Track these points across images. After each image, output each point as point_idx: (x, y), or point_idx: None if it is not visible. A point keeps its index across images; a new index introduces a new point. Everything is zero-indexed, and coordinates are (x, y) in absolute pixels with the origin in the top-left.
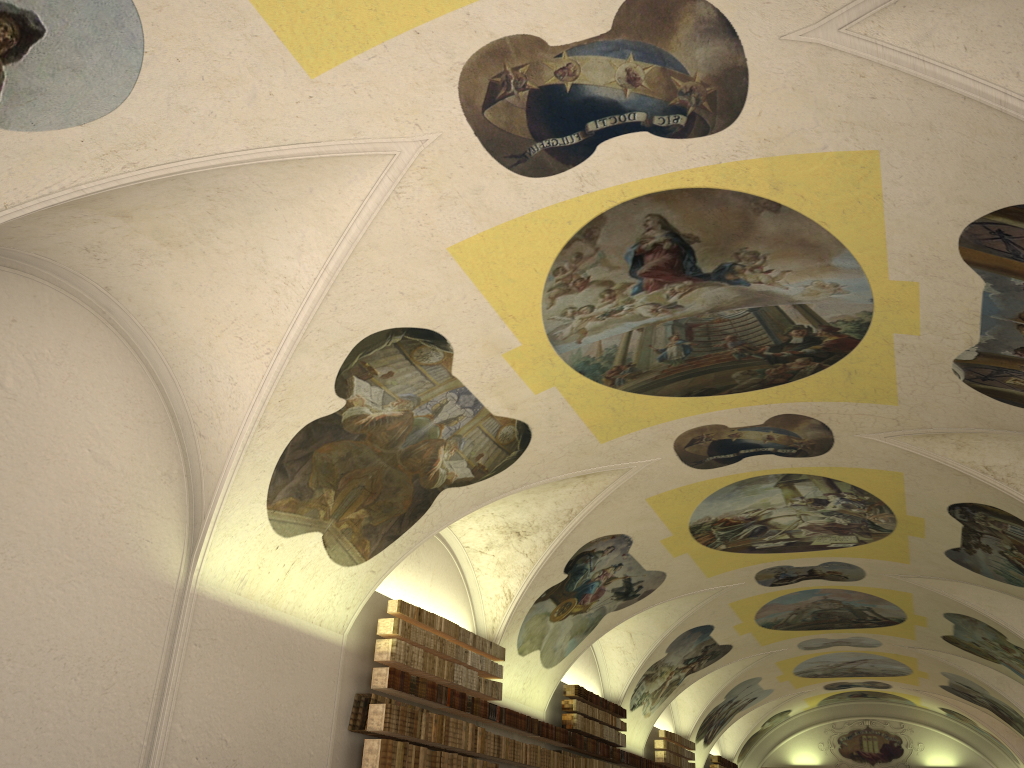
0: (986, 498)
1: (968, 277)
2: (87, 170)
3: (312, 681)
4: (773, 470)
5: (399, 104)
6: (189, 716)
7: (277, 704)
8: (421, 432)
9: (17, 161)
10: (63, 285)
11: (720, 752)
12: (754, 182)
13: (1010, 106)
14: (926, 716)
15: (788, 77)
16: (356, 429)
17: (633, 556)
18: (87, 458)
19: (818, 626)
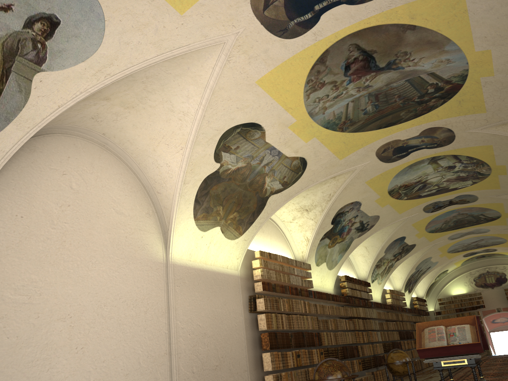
0: None
1: None
2: (90, 82)
3: (229, 293)
4: (426, 156)
5: (223, 18)
6: (182, 317)
7: (217, 306)
8: (256, 171)
9: (59, 84)
10: (84, 136)
11: (416, 295)
12: (401, 17)
13: None
14: None
15: None
16: (226, 176)
17: (362, 210)
18: (113, 213)
19: (457, 227)
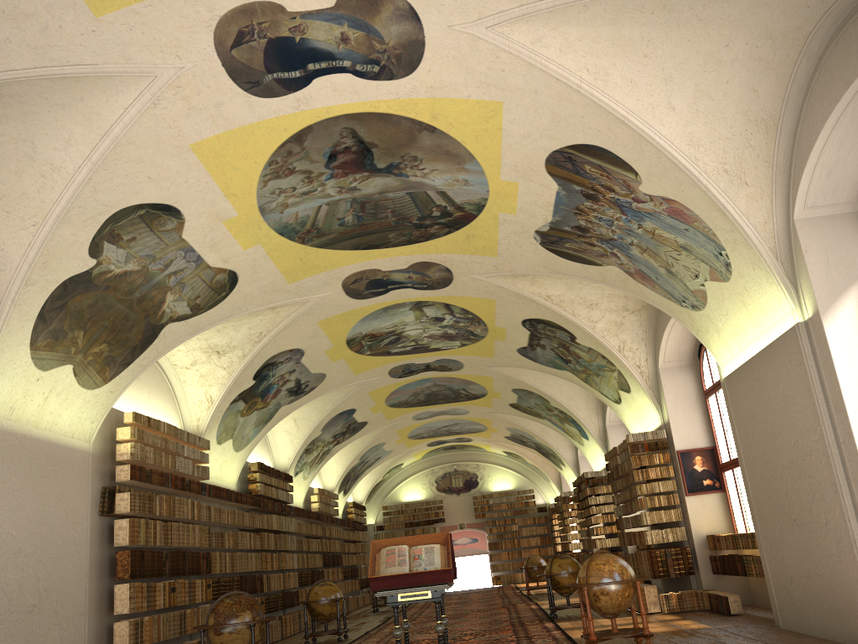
0: (546, 315)
1: (549, 182)
2: None
3: (70, 481)
4: (410, 299)
5: (165, 40)
6: None
7: (47, 502)
8: (154, 282)
9: None
10: None
11: (353, 499)
12: (420, 112)
13: (582, 88)
14: (494, 458)
15: (451, 51)
16: (103, 282)
17: (304, 364)
18: None
19: (428, 403)
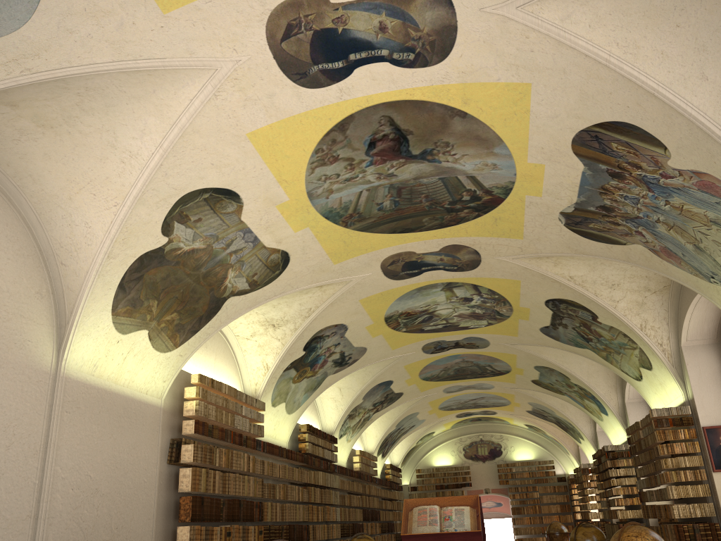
0: (568, 295)
1: (574, 163)
2: None
3: (143, 432)
4: (441, 280)
5: (224, 35)
6: (65, 461)
7: (122, 449)
8: (217, 259)
9: None
10: None
11: (390, 462)
12: (452, 98)
13: (611, 63)
14: (516, 430)
15: (482, 34)
16: (174, 258)
17: (347, 338)
18: None
19: (457, 378)
